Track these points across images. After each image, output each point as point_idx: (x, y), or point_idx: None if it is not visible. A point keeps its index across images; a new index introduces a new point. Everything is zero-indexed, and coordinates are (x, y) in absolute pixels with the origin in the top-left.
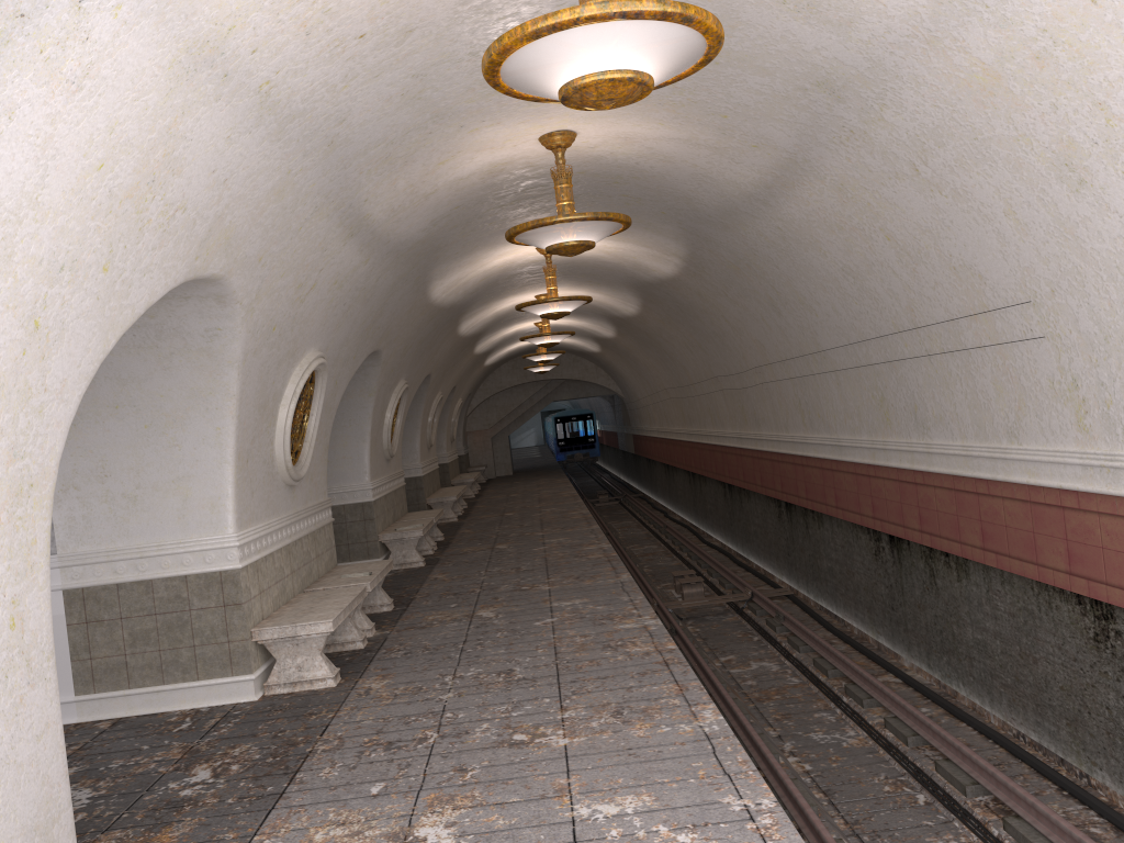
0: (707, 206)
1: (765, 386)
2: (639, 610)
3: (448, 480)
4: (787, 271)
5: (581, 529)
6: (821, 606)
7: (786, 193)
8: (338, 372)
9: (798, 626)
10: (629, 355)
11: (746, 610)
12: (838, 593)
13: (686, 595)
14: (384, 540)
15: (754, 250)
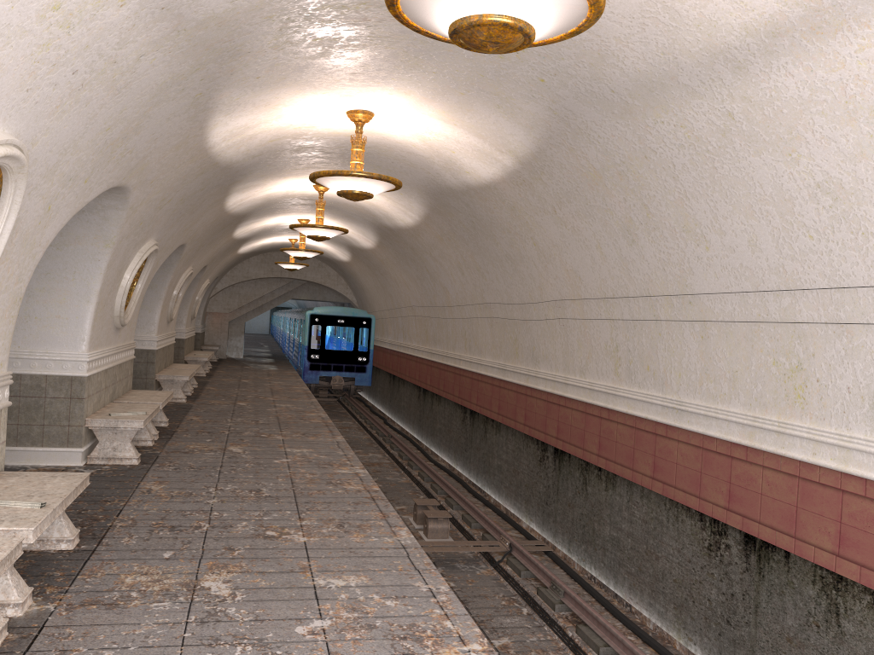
0: (622, 73)
1: (561, 323)
2: (456, 624)
3: (182, 355)
4: (690, 185)
5: (325, 439)
6: (592, 576)
7: (804, 47)
8: (55, 193)
9: (592, 615)
10: (380, 268)
11: (505, 566)
12: (622, 569)
13: (431, 531)
14: (92, 426)
15: (650, 152)
